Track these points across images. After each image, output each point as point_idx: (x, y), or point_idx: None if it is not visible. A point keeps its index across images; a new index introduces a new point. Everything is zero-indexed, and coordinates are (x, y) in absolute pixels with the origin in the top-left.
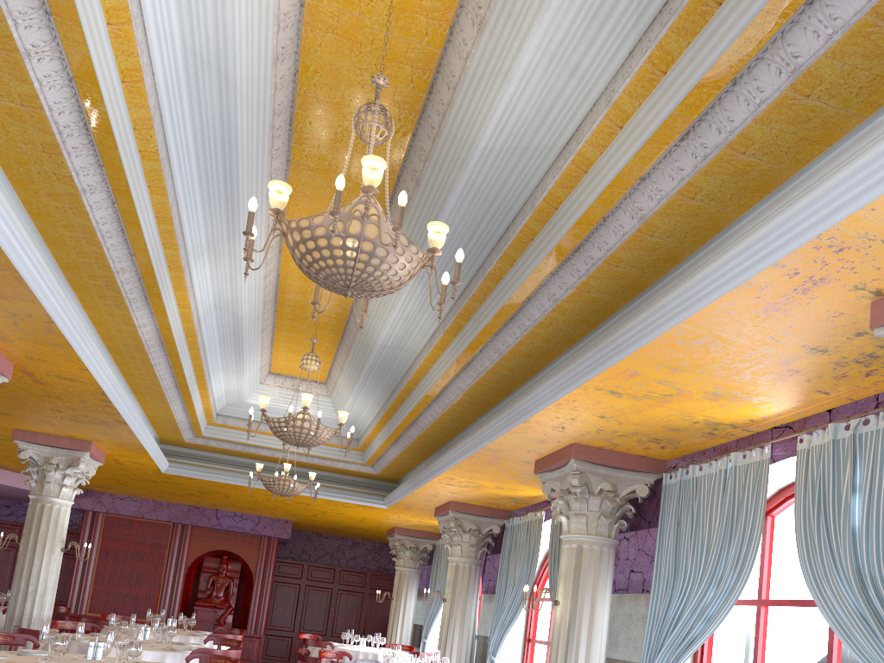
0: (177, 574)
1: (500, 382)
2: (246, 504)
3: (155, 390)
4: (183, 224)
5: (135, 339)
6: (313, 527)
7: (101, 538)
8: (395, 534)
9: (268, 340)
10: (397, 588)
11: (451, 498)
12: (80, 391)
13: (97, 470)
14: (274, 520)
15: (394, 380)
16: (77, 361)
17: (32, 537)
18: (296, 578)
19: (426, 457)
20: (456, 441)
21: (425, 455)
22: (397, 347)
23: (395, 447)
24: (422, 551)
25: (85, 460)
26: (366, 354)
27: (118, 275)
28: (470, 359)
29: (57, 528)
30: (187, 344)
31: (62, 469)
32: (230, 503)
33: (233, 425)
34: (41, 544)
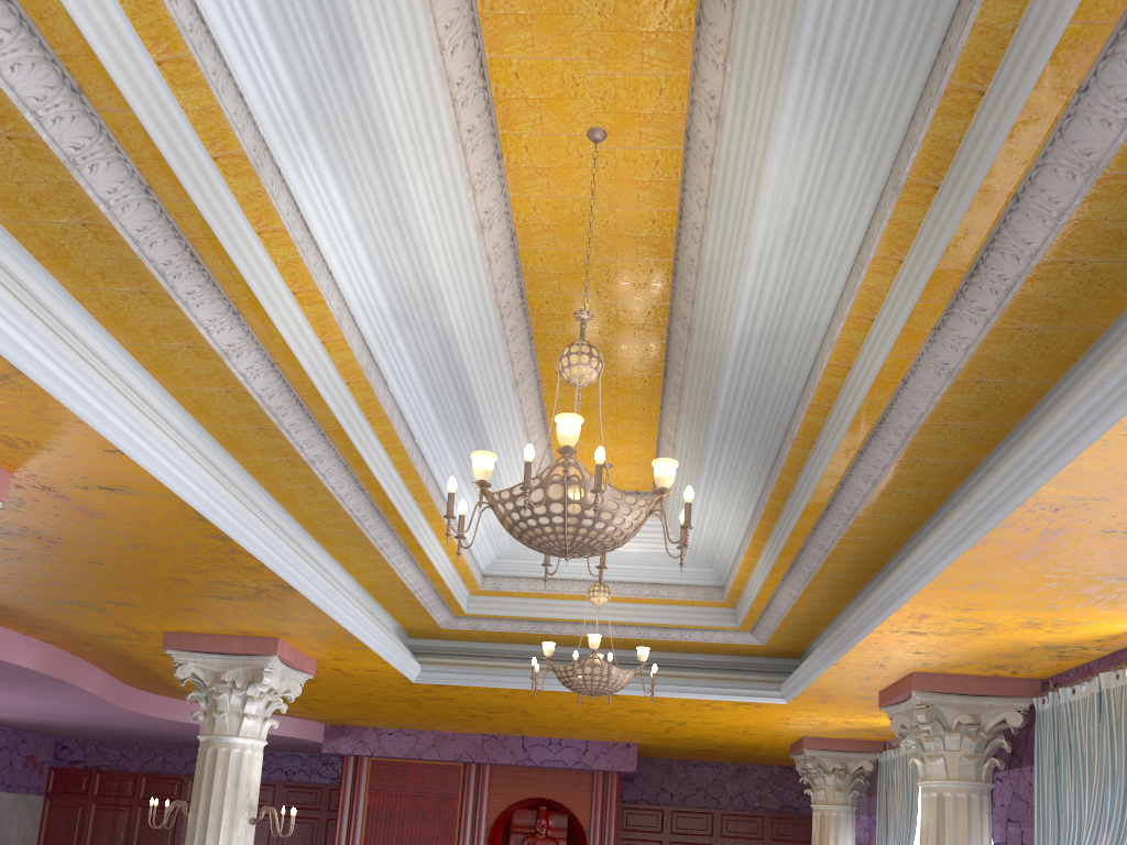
0: (475, 839)
1: (1065, 311)
2: (559, 723)
3: (344, 526)
4: (205, 13)
5: (239, 397)
6: (671, 750)
7: (368, 793)
8: (805, 750)
9: (534, 413)
10: (819, 840)
11: (915, 666)
12: (164, 520)
13: (330, 692)
14: (608, 746)
15: (776, 428)
16: (80, 427)
17: (202, 804)
18: (654, 832)
19: (856, 593)
20: (922, 538)
21: (852, 588)
22: (776, 335)
23: (792, 581)
24: (855, 774)
25: (271, 670)
26: (712, 380)
27: (83, 177)
28: (978, 251)
29: (239, 787)
30: (362, 410)
31: (241, 688)
32: (537, 724)
33: (510, 589)
34: (216, 814)
